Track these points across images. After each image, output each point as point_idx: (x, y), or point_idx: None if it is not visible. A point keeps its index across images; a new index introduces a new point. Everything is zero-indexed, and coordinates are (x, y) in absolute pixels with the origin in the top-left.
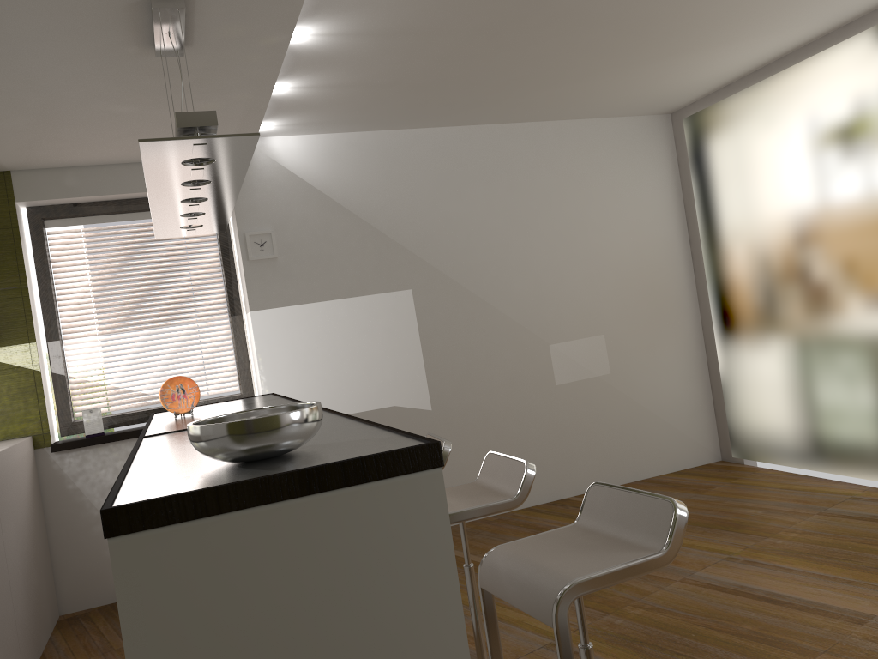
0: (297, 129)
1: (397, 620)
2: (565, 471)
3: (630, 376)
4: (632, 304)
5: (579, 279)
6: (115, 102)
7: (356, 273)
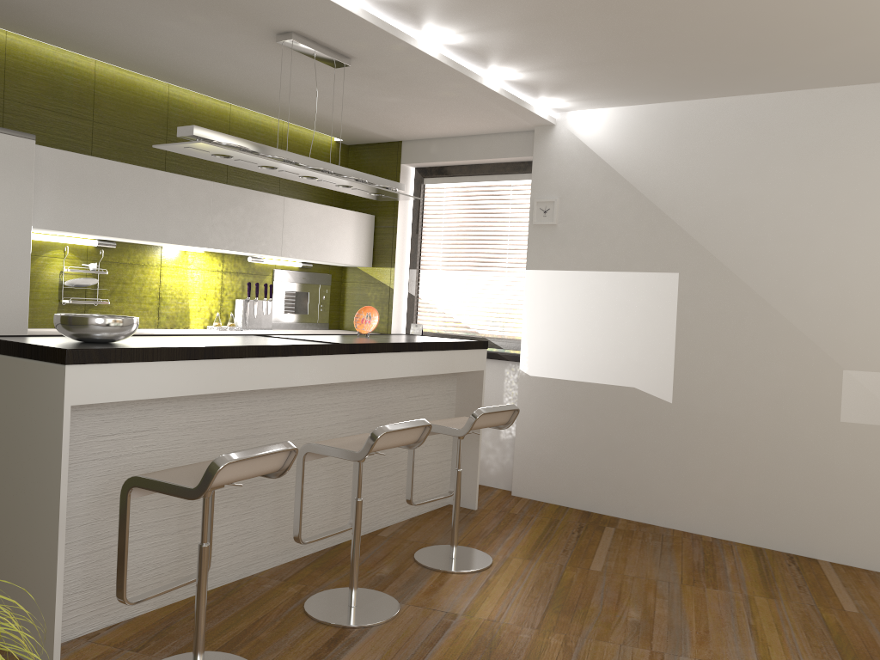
0: (588, 104)
1: (39, 442)
2: (826, 528)
3: None
4: None
5: None
6: (379, 96)
7: (624, 248)
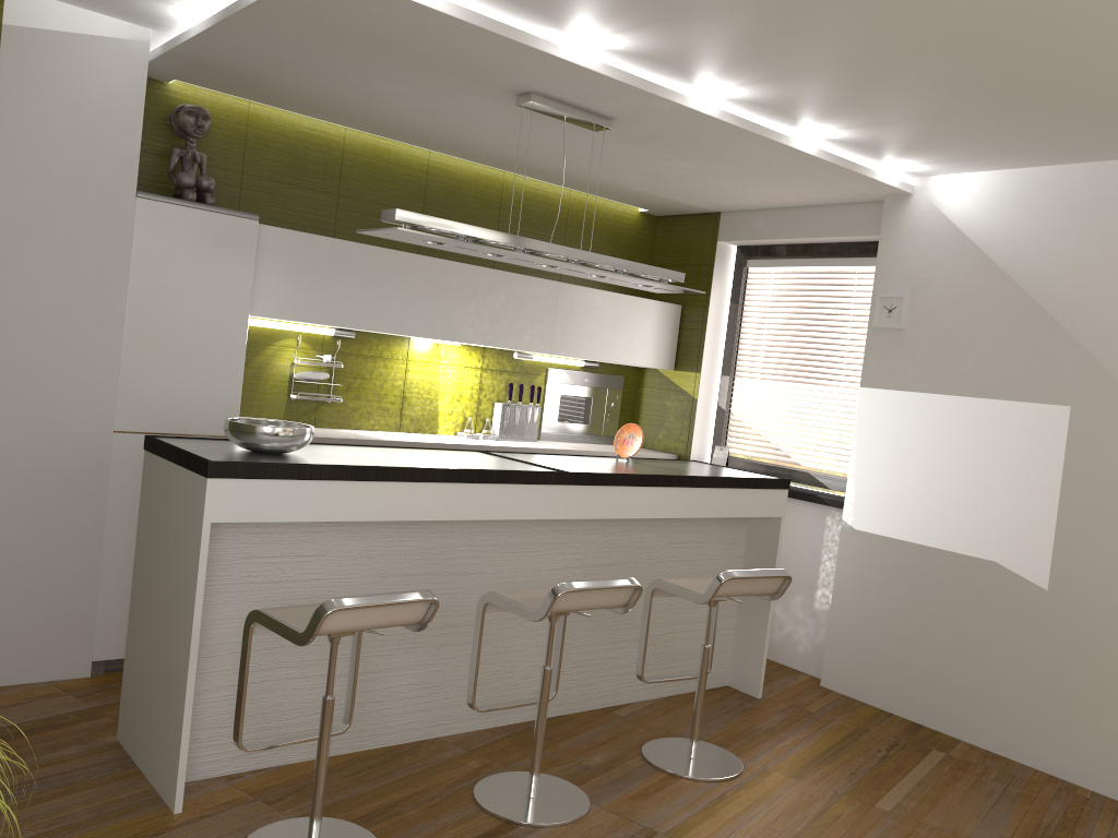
0: (954, 167)
1: (183, 558)
2: None
3: None
4: None
5: None
6: (667, 160)
7: (994, 366)
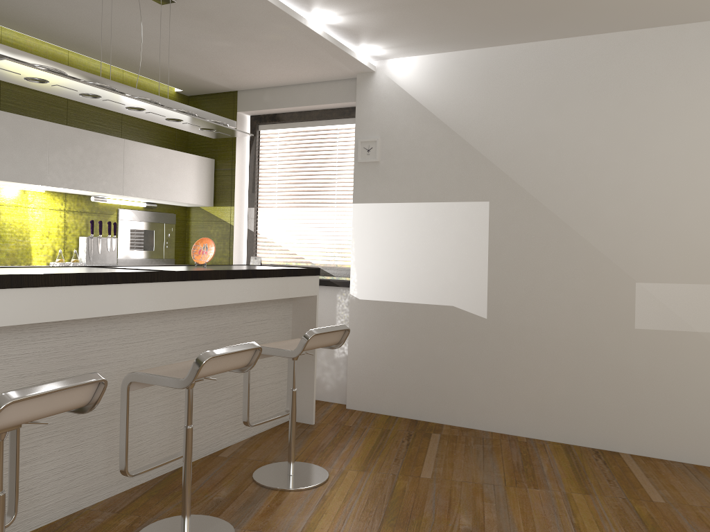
0: (404, 51)
1: None
2: (626, 424)
3: None
4: None
5: (695, 214)
6: (210, 40)
7: (440, 181)
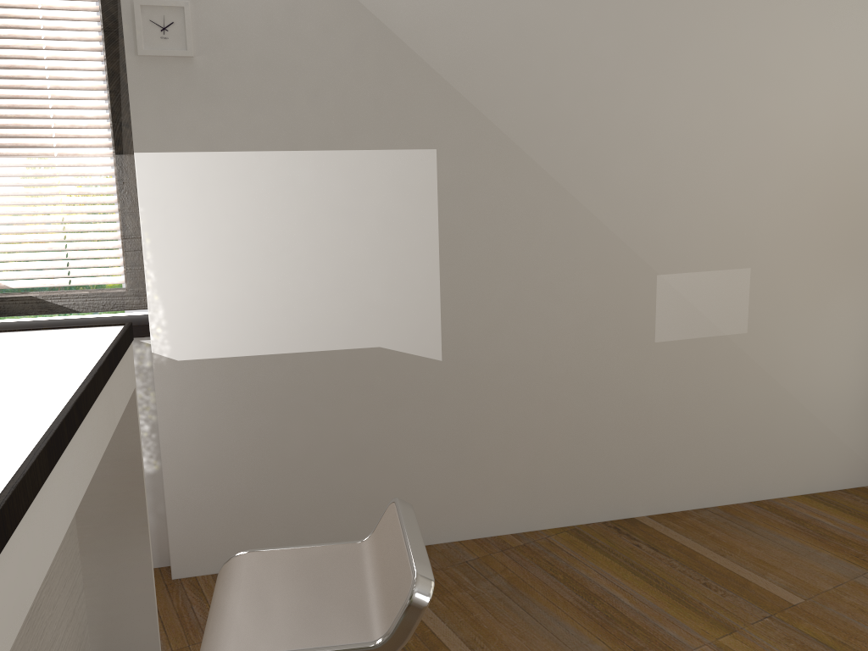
0: None
1: None
2: (642, 477)
3: (777, 341)
4: (808, 223)
5: (729, 169)
6: None
7: (339, 106)
